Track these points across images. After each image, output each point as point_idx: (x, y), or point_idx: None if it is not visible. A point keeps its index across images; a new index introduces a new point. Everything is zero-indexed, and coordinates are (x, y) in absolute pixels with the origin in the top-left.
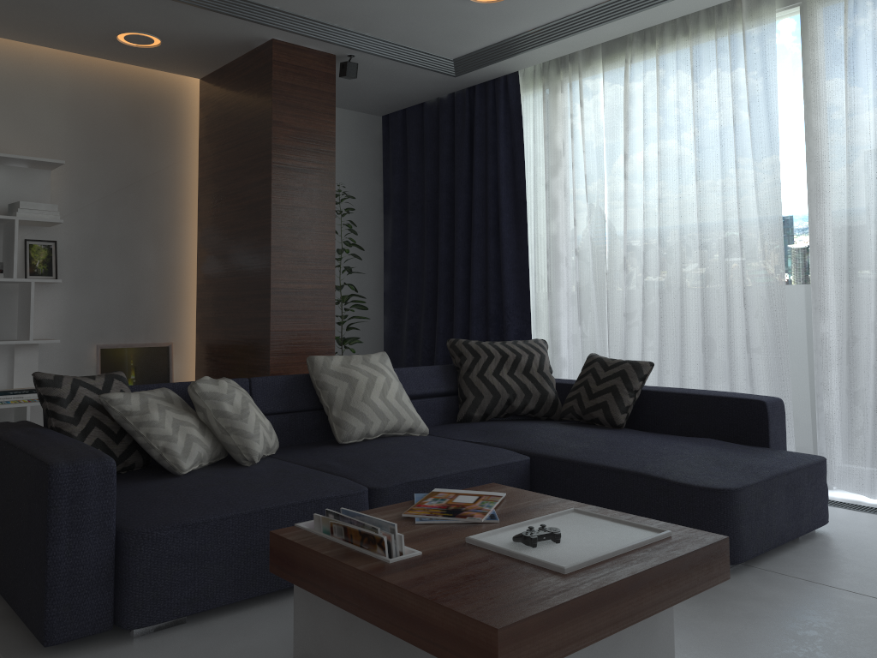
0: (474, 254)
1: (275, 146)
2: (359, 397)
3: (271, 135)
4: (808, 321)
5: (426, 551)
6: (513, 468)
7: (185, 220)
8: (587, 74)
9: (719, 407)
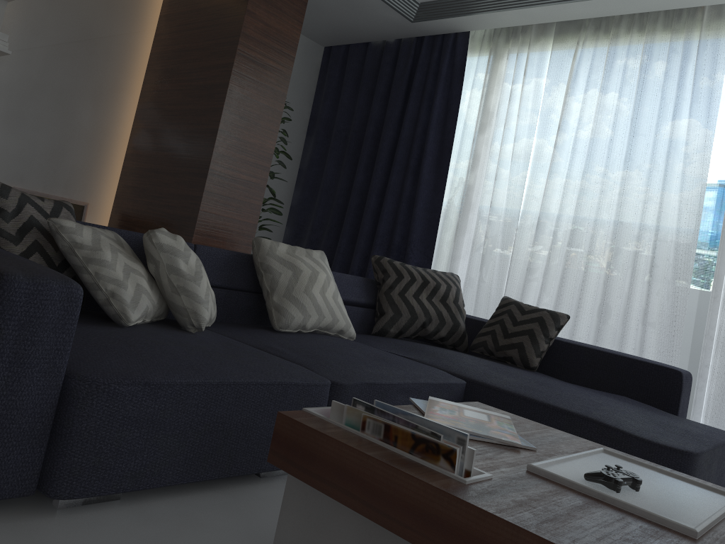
0: (390, 187)
1: (244, 34)
2: (301, 288)
3: (242, 23)
4: (704, 308)
5: (494, 474)
6: (453, 389)
7: (127, 90)
8: (535, 47)
9: (633, 369)
